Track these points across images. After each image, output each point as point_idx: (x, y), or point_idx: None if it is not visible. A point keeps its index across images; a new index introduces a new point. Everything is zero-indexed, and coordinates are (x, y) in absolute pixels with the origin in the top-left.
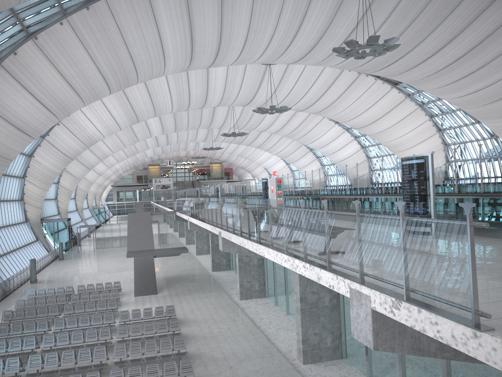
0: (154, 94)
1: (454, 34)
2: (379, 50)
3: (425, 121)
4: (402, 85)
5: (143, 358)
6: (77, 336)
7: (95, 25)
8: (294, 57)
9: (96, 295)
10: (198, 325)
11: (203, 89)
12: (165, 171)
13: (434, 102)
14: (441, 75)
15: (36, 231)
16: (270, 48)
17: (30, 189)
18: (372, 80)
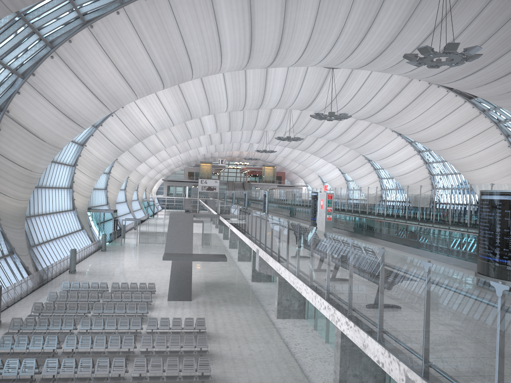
0: (210, 92)
1: None
2: (457, 60)
3: (500, 140)
4: (477, 99)
5: (164, 376)
6: (100, 342)
7: (152, 16)
8: (359, 62)
9: (128, 296)
10: (228, 343)
11: (260, 90)
12: (217, 170)
13: None
14: None
15: (81, 220)
16: (335, 50)
17: (80, 178)
18: (443, 92)
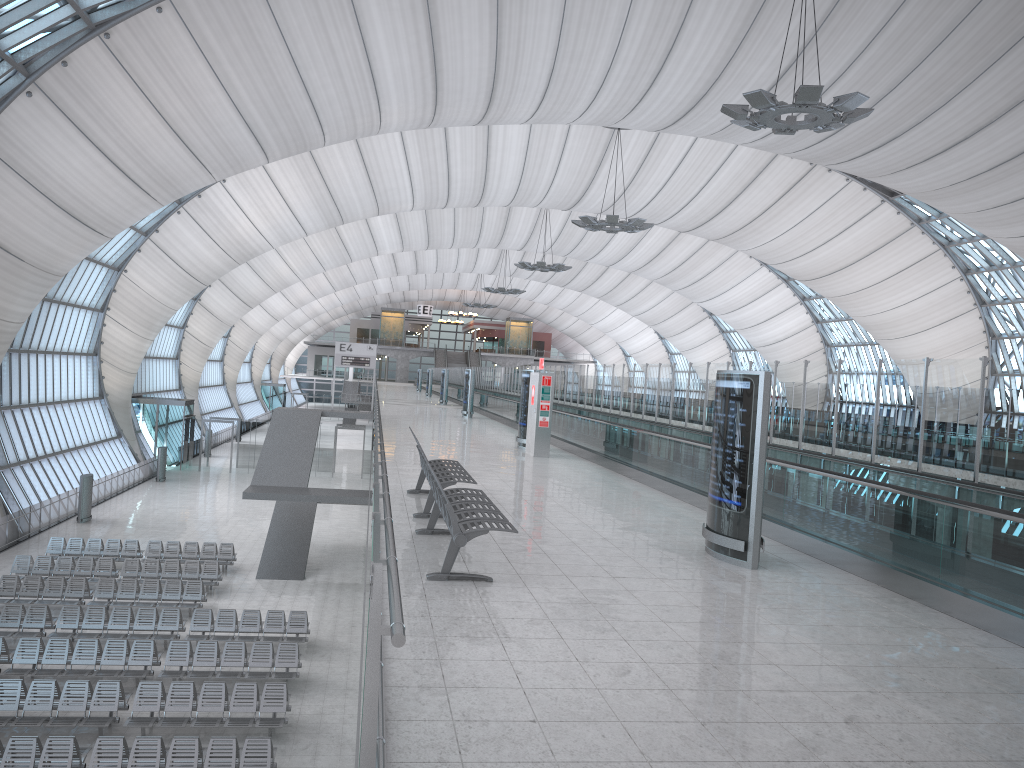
0: (376, 170)
1: (1016, 96)
2: (825, 119)
3: (952, 279)
4: (905, 197)
5: (194, 718)
6: (86, 651)
7: (230, 17)
8: (659, 118)
9: (174, 567)
10: (348, 661)
11: (478, 168)
12: (416, 326)
13: (973, 241)
14: (984, 185)
15: (118, 419)
16: (606, 94)
17: (115, 335)
18: (840, 182)
